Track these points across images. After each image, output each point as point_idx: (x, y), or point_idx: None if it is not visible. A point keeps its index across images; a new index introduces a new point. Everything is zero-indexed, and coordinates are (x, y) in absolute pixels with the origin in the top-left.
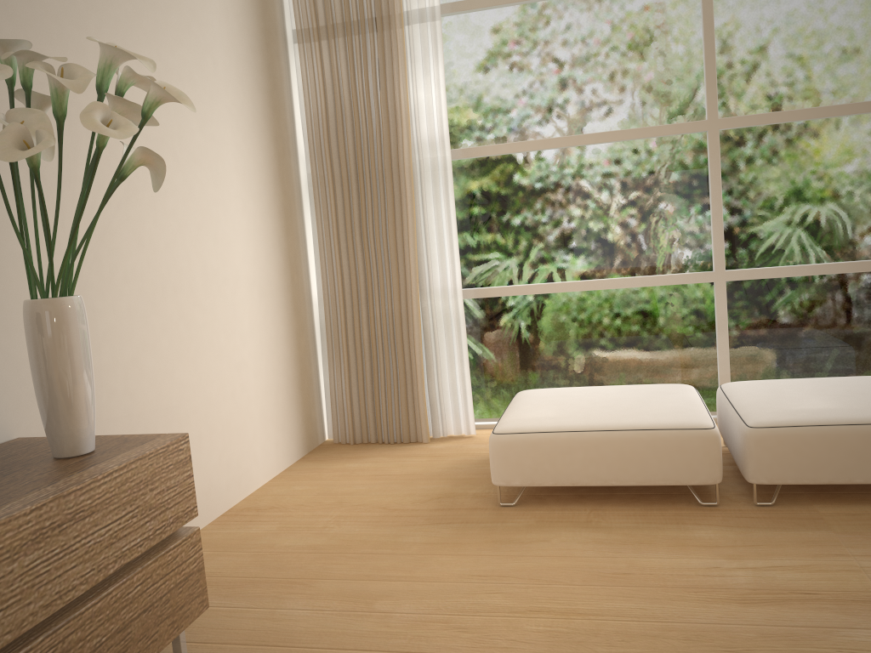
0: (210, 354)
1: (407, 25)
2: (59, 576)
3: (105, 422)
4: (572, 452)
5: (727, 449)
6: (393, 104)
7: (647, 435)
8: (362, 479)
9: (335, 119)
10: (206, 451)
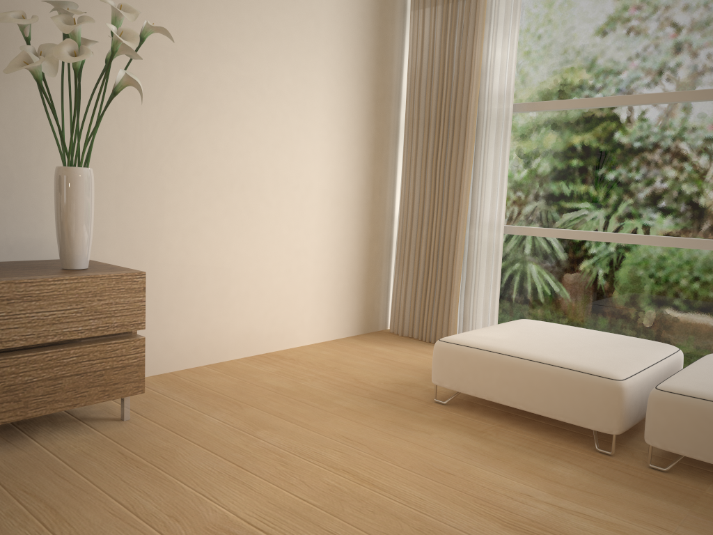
0: (270, 238)
1: None
2: (2, 330)
3: (159, 264)
4: (491, 371)
5: None
6: (469, 61)
7: (555, 371)
8: (371, 359)
9: (427, 73)
10: (251, 306)
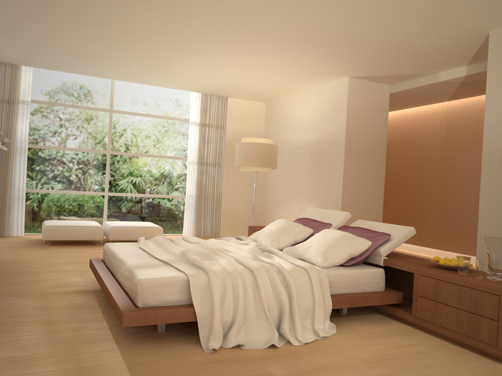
0: None
1: (18, 104)
2: None
3: None
4: (67, 231)
5: (104, 239)
6: (10, 127)
7: (86, 227)
8: None
9: None
10: None
